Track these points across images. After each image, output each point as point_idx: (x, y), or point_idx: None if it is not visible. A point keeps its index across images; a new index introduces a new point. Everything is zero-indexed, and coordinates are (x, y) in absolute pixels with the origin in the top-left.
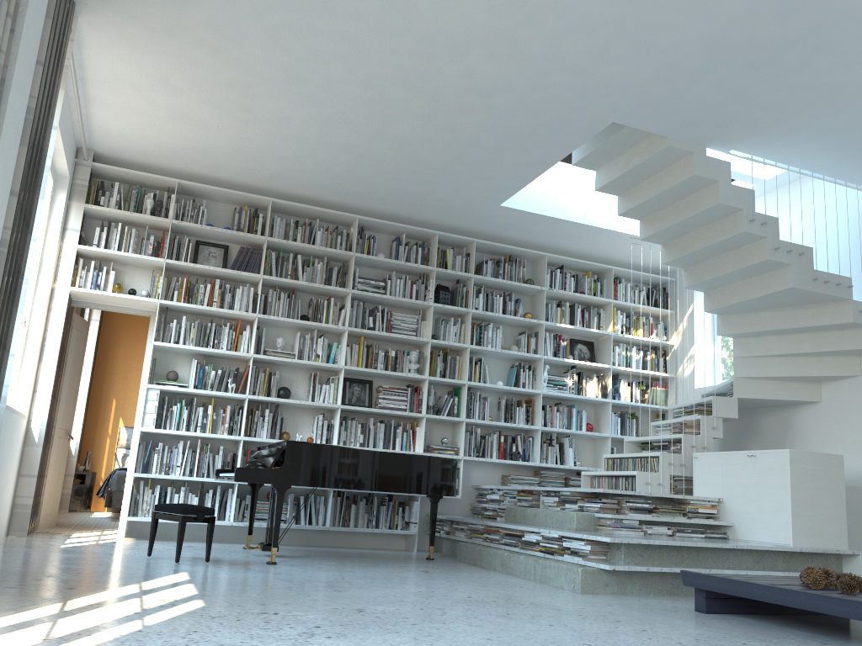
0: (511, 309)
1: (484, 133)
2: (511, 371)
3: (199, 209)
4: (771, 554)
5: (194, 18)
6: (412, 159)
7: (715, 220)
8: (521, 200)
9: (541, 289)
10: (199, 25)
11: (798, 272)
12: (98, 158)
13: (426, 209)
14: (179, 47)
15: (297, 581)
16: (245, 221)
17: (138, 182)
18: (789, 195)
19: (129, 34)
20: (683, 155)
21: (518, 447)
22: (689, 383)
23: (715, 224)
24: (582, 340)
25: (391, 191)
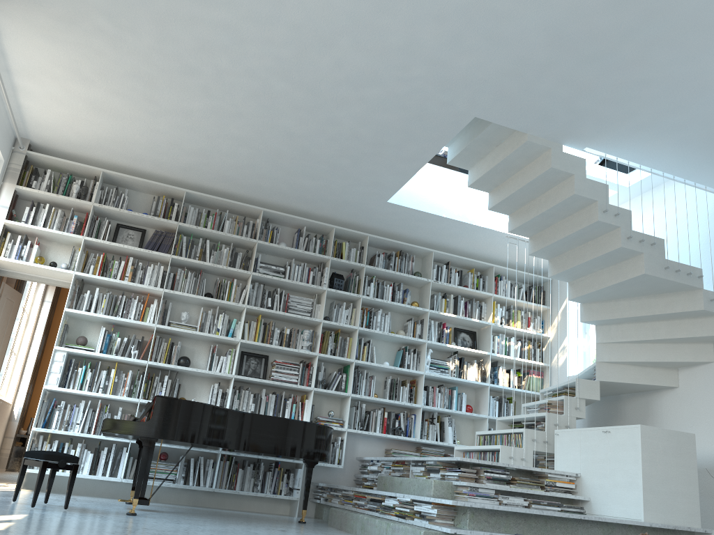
0: (399, 297)
1: (362, 127)
2: (398, 353)
3: (121, 195)
4: (622, 528)
5: (90, 6)
6: (303, 153)
7: (573, 212)
8: (407, 198)
9: (427, 281)
10: (96, 13)
11: (650, 260)
12: (35, 149)
13: (323, 204)
14: (83, 36)
15: (132, 528)
16: (161, 208)
17: (69, 171)
18: (641, 191)
19: (37, 22)
20: (542, 150)
21: (400, 423)
22: (562, 371)
23: (574, 216)
24: (466, 329)
25: (289, 185)
